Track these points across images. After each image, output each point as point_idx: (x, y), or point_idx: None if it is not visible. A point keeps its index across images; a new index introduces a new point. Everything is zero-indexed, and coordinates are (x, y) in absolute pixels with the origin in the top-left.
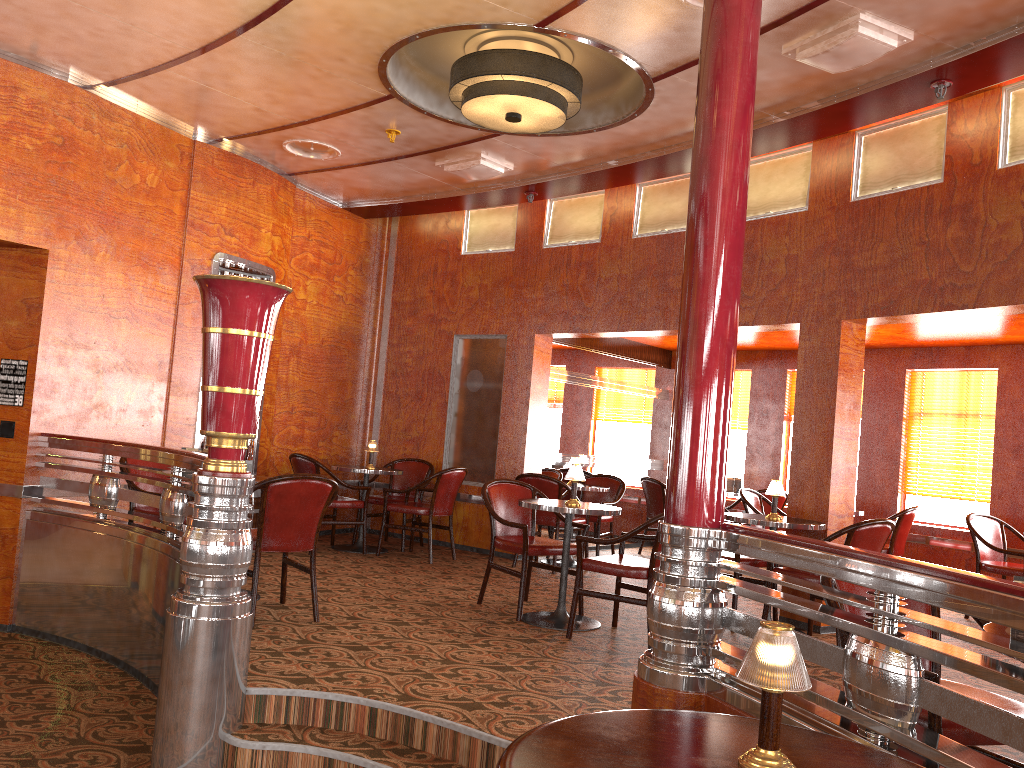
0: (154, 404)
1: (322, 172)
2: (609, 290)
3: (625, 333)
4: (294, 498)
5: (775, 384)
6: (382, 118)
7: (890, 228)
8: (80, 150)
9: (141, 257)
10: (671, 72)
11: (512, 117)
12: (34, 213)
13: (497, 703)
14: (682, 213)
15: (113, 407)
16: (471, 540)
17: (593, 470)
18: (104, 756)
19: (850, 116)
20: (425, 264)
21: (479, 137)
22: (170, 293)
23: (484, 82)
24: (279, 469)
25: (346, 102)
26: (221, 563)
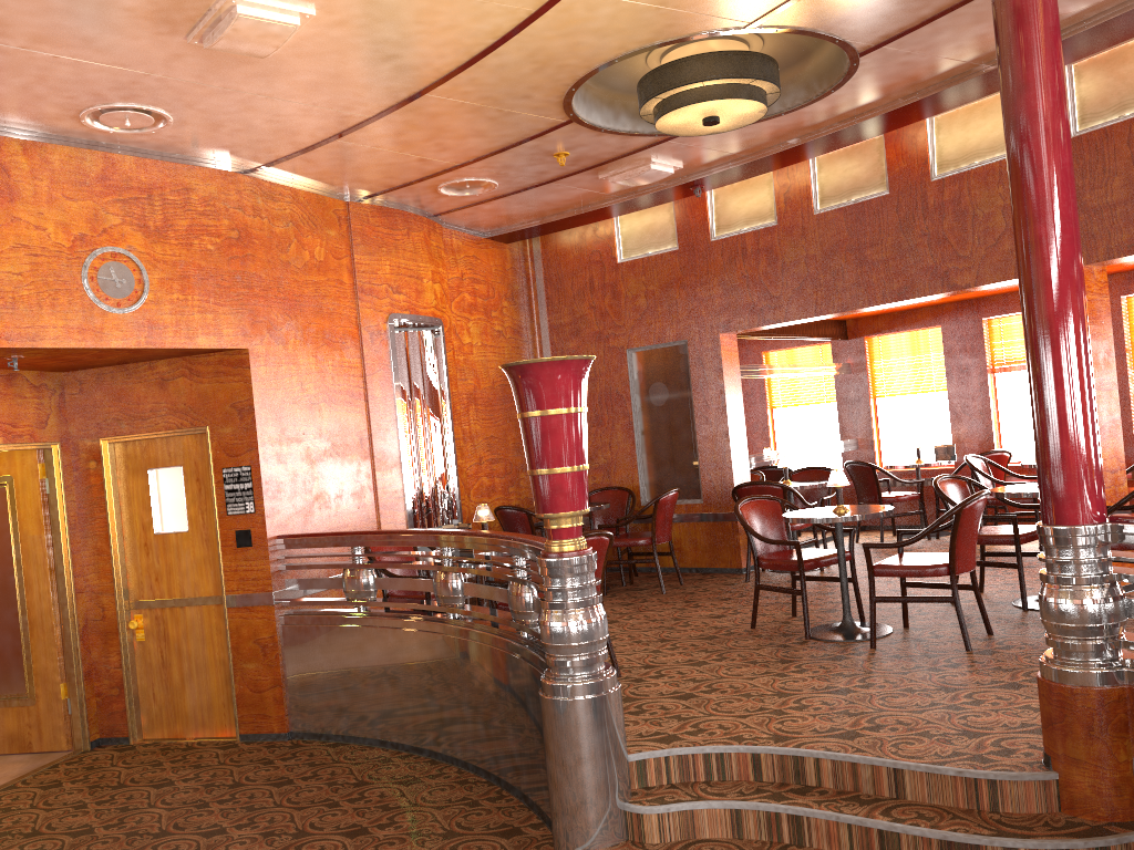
0: (364, 483)
1: (472, 207)
2: (797, 274)
3: (823, 316)
4: None
5: (971, 336)
6: (553, 144)
7: (1124, 160)
8: (254, 239)
9: (325, 336)
10: (882, 44)
11: (711, 121)
12: (228, 314)
13: (869, 728)
14: (868, 178)
15: (330, 495)
16: (687, 561)
17: (794, 464)
18: (486, 844)
19: (1071, 51)
20: (579, 280)
21: (653, 143)
22: (356, 366)
23: (682, 92)
24: (480, 524)
25: (519, 135)
26: (589, 640)
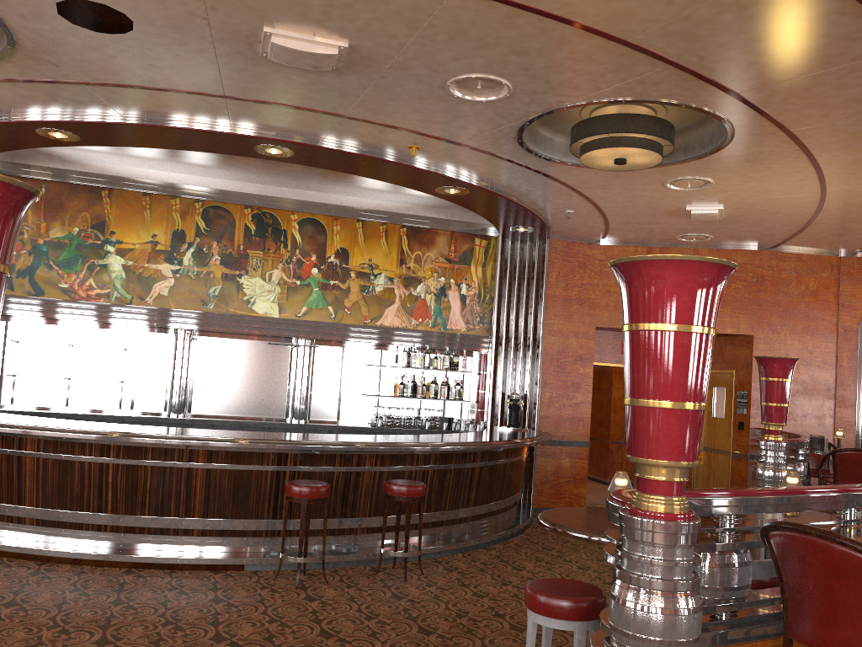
0: (825, 412)
1: None
2: None
3: None
4: (851, 461)
5: None
6: None
7: None
8: (766, 281)
9: (808, 330)
10: None
11: None
12: (744, 318)
13: None
14: None
15: (797, 414)
16: None
17: None
18: None
19: None
20: None
21: None
22: (830, 347)
23: None
24: None
25: None
26: (768, 479)
